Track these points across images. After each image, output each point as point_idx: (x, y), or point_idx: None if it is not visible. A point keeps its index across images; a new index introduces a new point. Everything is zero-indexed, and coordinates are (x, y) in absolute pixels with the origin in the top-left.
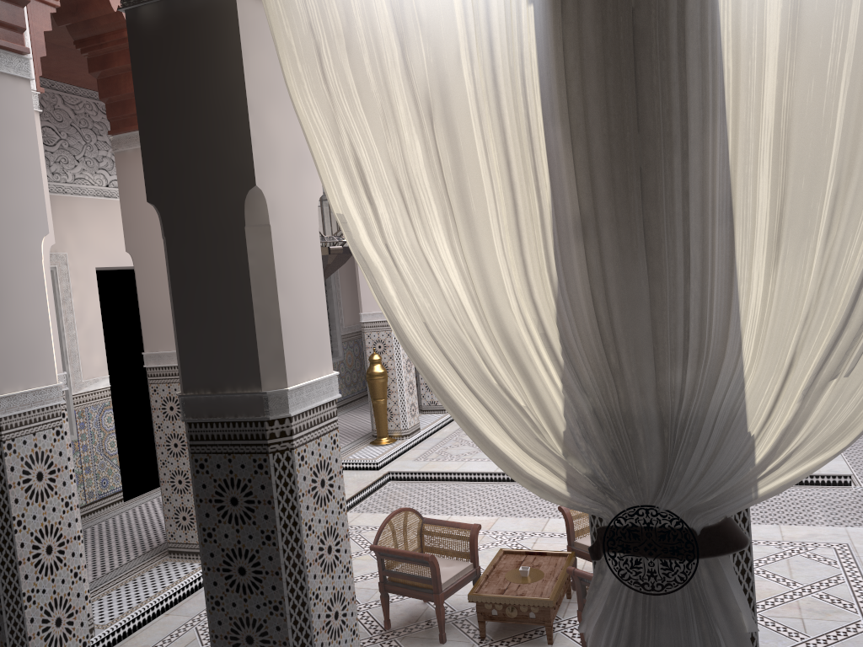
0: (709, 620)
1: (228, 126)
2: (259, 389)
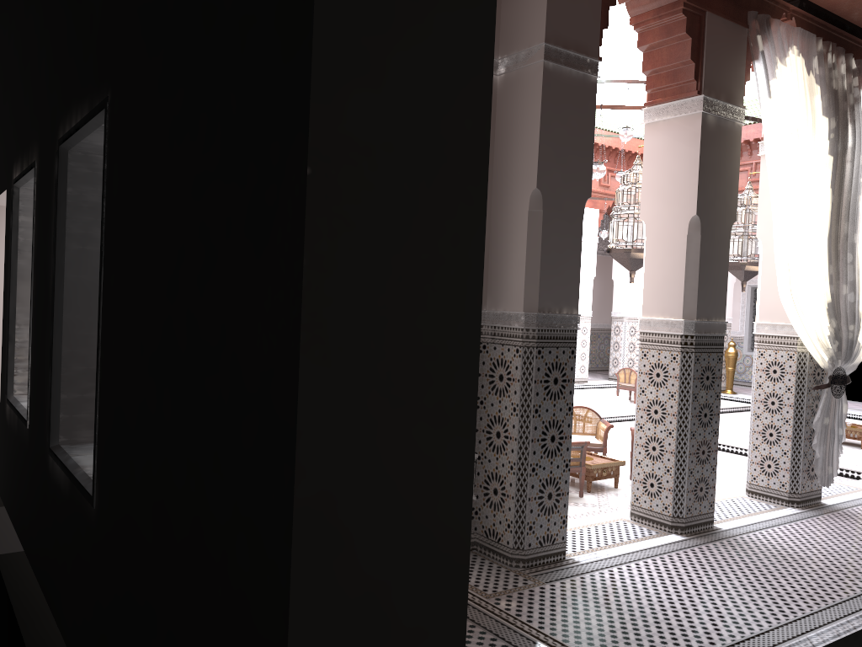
0: (841, 406)
1: (731, 189)
2: (724, 320)
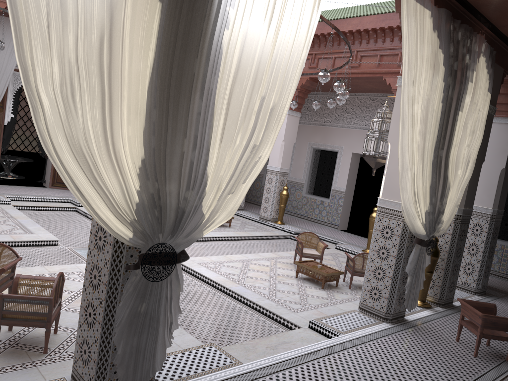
0: (171, 289)
1: None
2: None
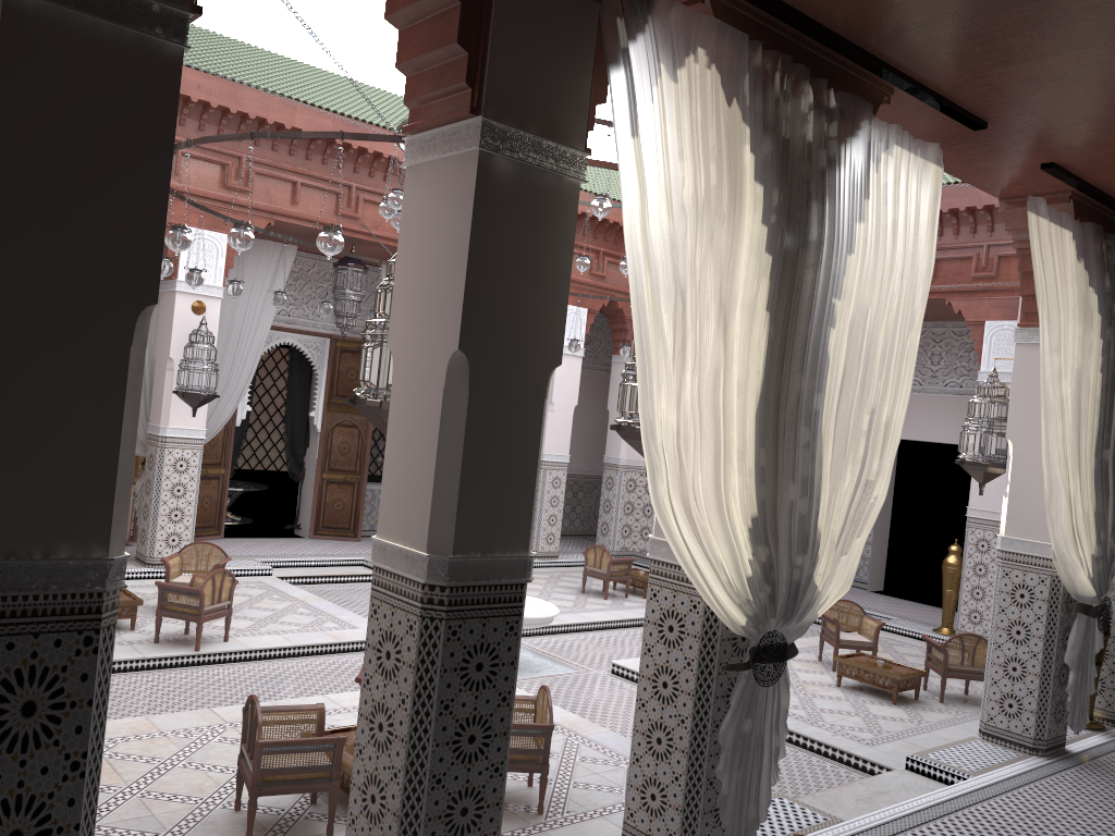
0: (778, 698)
1: (550, 304)
2: (525, 553)
